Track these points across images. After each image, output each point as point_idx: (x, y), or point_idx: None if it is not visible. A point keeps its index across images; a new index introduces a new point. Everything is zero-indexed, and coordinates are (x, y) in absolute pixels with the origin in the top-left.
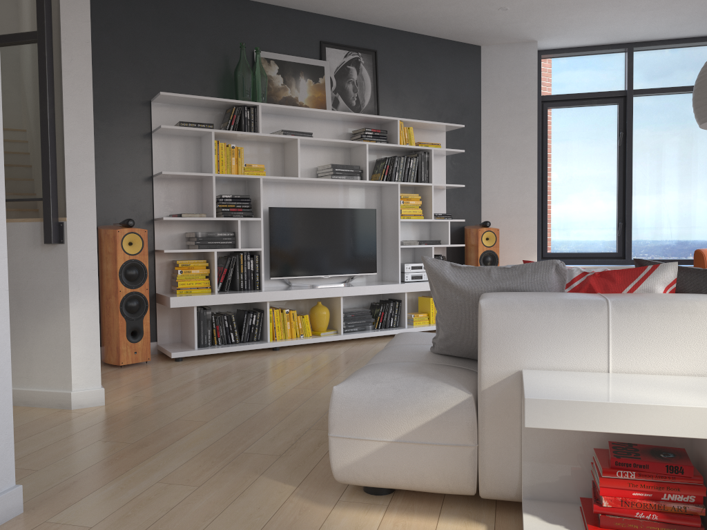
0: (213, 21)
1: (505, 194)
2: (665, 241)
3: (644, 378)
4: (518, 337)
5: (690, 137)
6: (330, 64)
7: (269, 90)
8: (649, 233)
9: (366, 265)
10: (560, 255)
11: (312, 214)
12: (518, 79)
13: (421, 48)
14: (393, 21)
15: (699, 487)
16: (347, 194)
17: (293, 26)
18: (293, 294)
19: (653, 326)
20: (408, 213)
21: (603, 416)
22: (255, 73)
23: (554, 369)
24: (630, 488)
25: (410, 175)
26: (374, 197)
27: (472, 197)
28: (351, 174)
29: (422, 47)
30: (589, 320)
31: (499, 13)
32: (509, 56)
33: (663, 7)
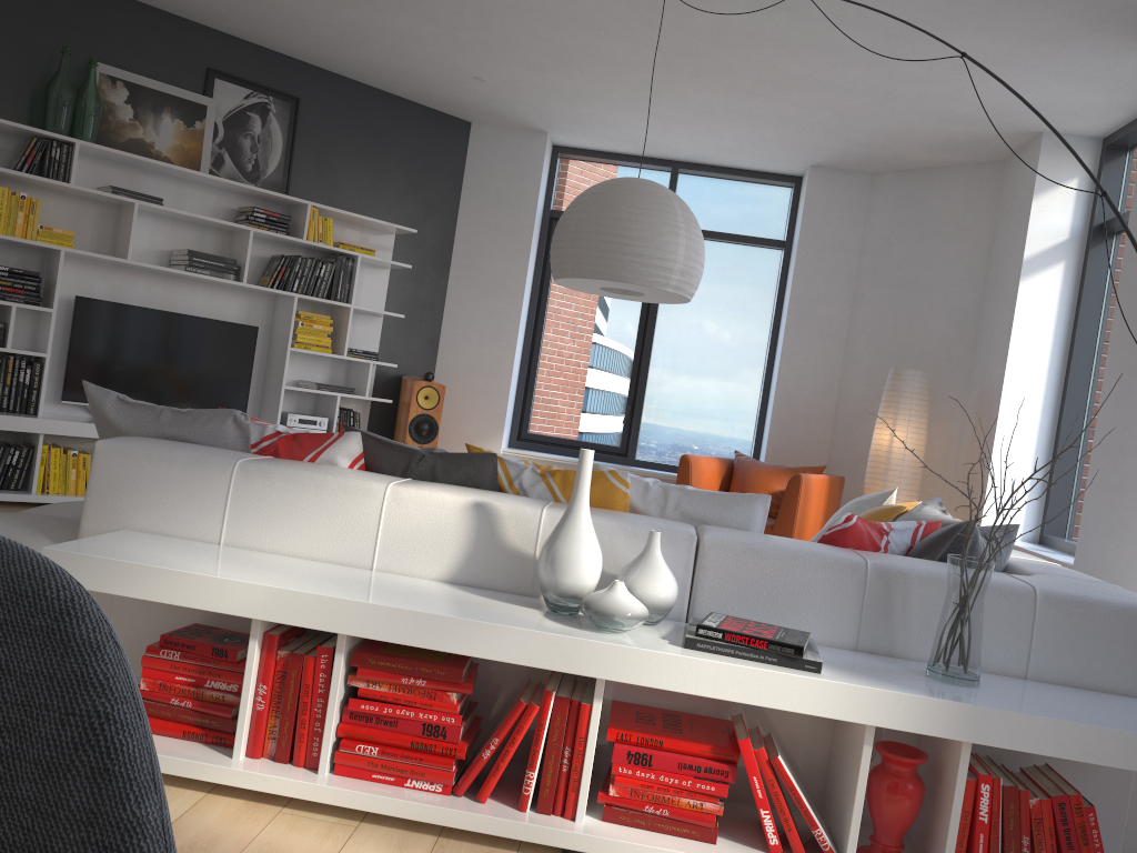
0: (29, 4)
1: (473, 339)
2: (685, 441)
3: (242, 553)
4: (129, 490)
5: (736, 305)
6: (219, 104)
7: (107, 124)
8: (665, 427)
9: (230, 406)
10: (544, 439)
11: (149, 318)
12: (515, 181)
13: (374, 108)
14: (329, 62)
15: (240, 675)
16: (218, 298)
17: (166, 38)
18: (86, 429)
19: (276, 497)
20: (308, 341)
21: (120, 577)
22: (82, 95)
23: (161, 534)
24: (172, 670)
25: (318, 287)
26: (263, 310)
27: (426, 335)
28: (221, 269)
29: (377, 108)
30: (210, 481)
31: (477, 83)
32: (508, 145)
33: (695, 123)
